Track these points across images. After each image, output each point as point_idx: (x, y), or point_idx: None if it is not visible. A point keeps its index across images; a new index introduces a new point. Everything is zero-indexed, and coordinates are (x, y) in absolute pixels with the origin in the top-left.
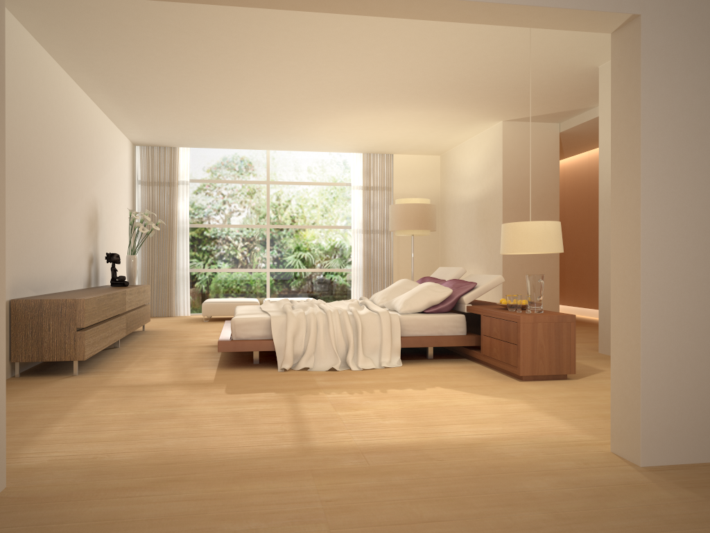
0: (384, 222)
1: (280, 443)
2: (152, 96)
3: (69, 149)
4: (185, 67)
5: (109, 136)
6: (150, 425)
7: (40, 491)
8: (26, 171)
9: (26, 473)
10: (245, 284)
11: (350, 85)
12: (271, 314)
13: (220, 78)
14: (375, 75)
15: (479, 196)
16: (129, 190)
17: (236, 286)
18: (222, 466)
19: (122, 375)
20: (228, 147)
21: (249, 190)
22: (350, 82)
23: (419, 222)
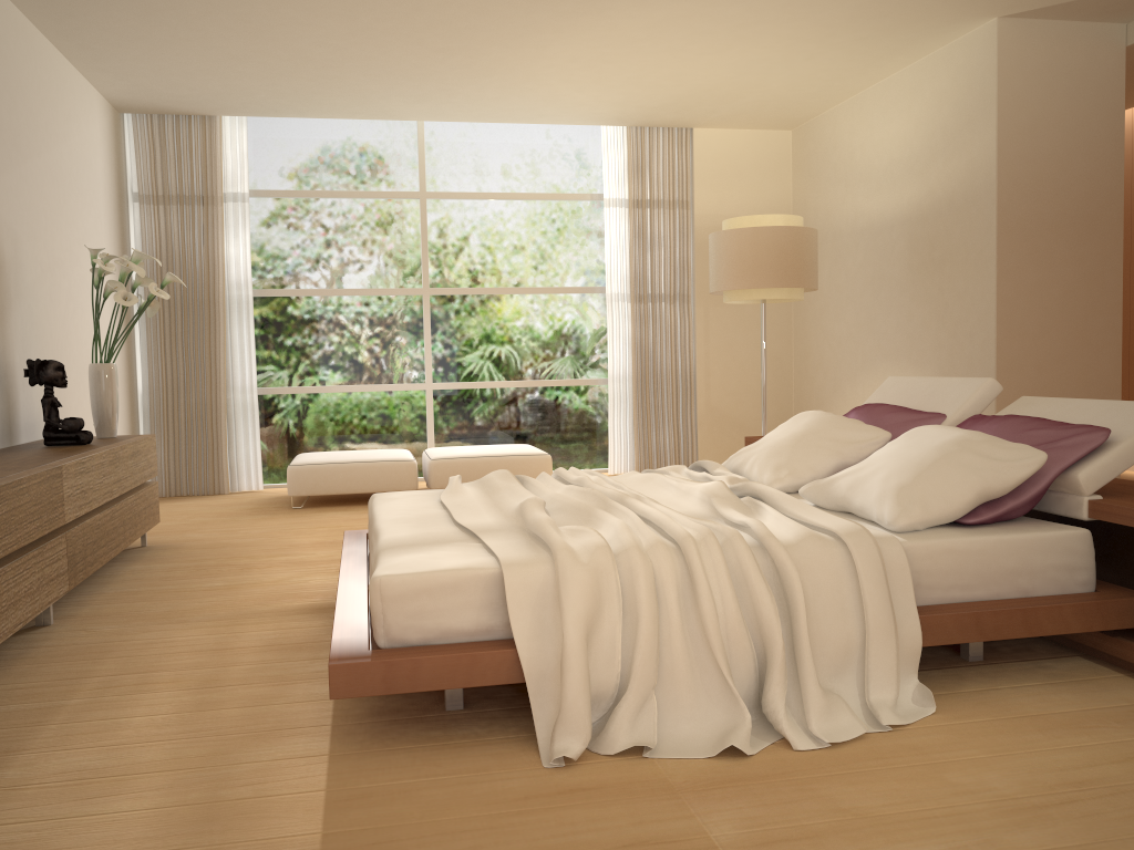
0: (675, 277)
1: None
2: None
3: None
4: None
5: (34, 68)
6: None
7: None
8: None
9: None
10: (381, 417)
11: None
12: (497, 548)
13: None
14: None
15: (916, 207)
16: (108, 213)
17: (360, 422)
18: None
19: None
20: (333, 114)
21: (383, 213)
22: None
23: (786, 270)
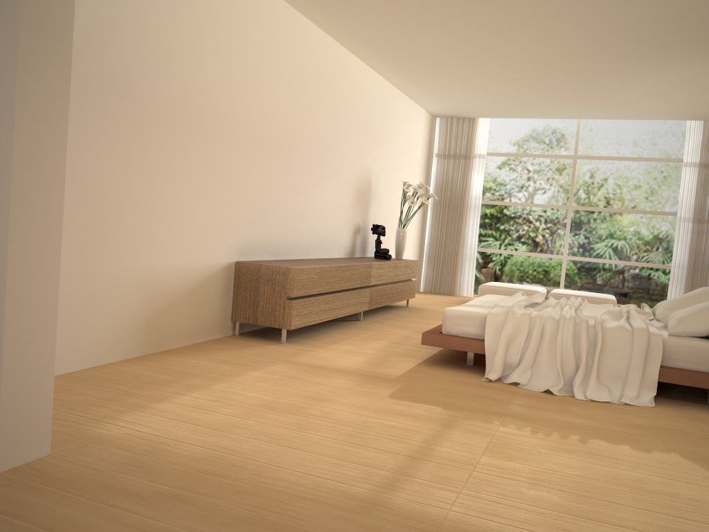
0: None
1: (355, 484)
2: (425, 61)
3: (334, 118)
4: (442, 23)
5: (395, 106)
6: (262, 417)
7: (64, 468)
8: (269, 138)
9: (86, 443)
10: (537, 270)
11: (653, 25)
12: (493, 309)
13: (485, 33)
14: (685, 8)
15: None
16: (421, 163)
17: (525, 271)
18: (252, 497)
19: (320, 352)
20: (530, 117)
21: (552, 165)
22: (651, 21)
23: None
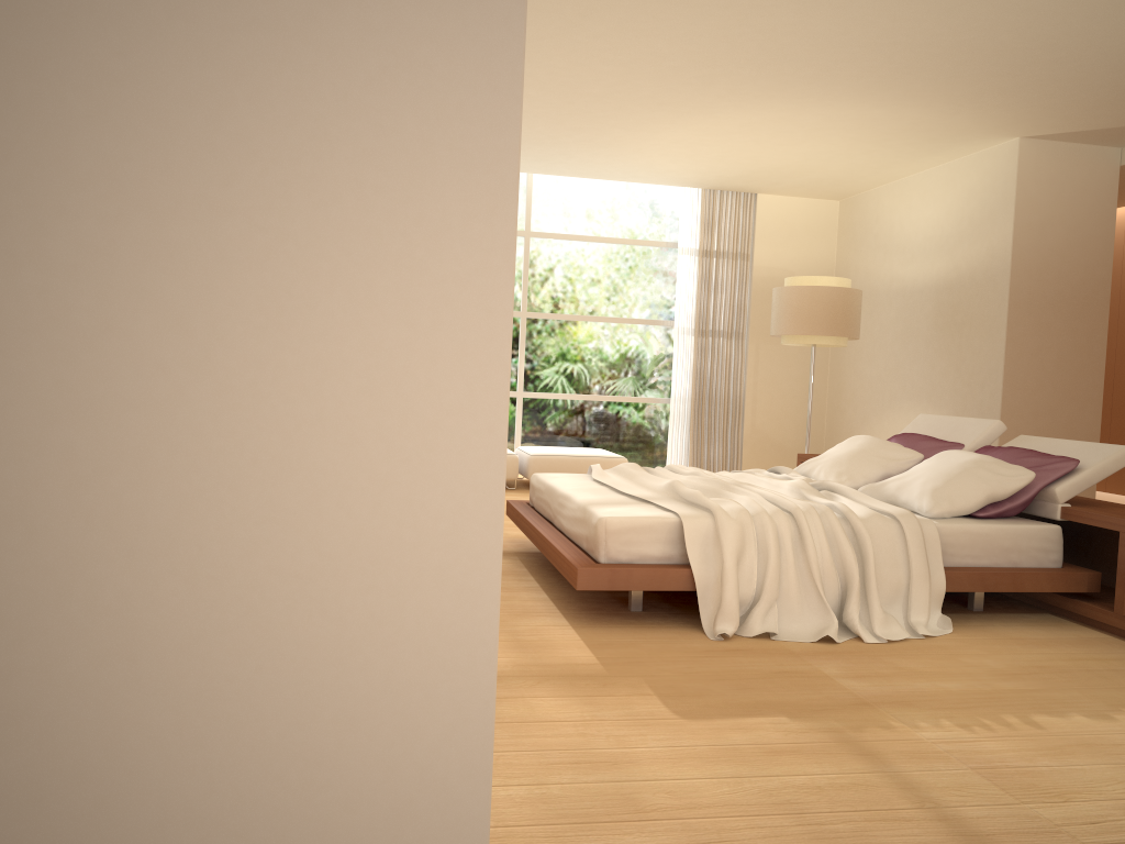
0: (733, 317)
1: None
2: None
3: None
4: None
5: None
6: None
7: None
8: None
9: None
10: None
11: (793, 40)
12: (670, 508)
13: (538, 11)
14: (860, 22)
15: (943, 278)
16: None
17: None
18: None
19: None
20: None
21: None
22: (798, 34)
23: (836, 322)
